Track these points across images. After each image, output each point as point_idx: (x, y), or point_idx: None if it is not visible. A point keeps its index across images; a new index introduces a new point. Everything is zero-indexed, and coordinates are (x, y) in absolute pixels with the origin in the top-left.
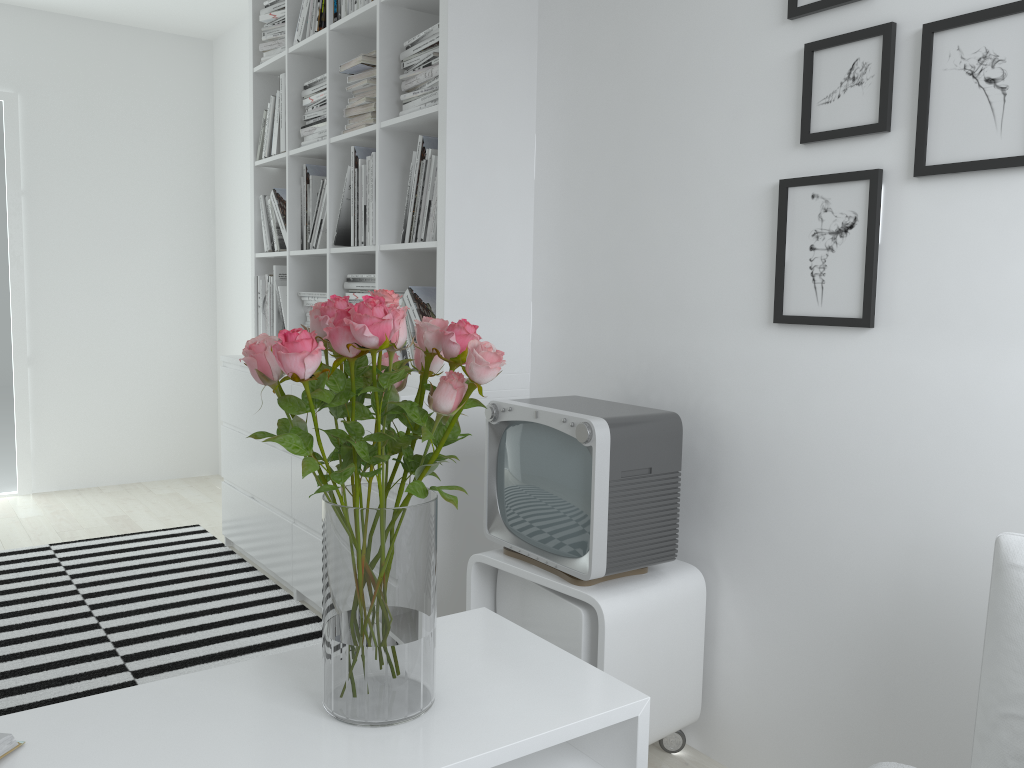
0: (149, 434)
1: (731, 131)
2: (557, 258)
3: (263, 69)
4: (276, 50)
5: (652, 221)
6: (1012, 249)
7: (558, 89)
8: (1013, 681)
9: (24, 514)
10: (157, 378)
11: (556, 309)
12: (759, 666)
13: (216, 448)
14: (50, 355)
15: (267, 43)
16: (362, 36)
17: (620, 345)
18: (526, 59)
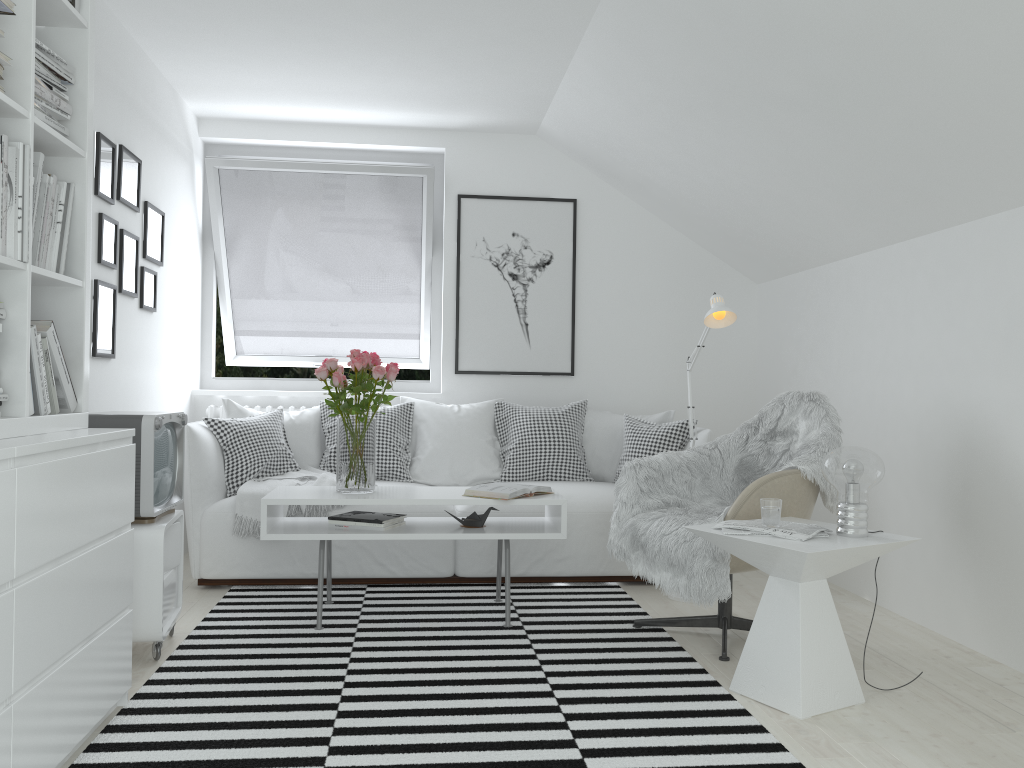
0: None
1: None
2: None
3: None
4: None
5: None
6: (131, 327)
7: None
8: (208, 464)
9: None
10: None
11: None
12: None
13: None
14: None
15: None
16: None
17: None
18: None
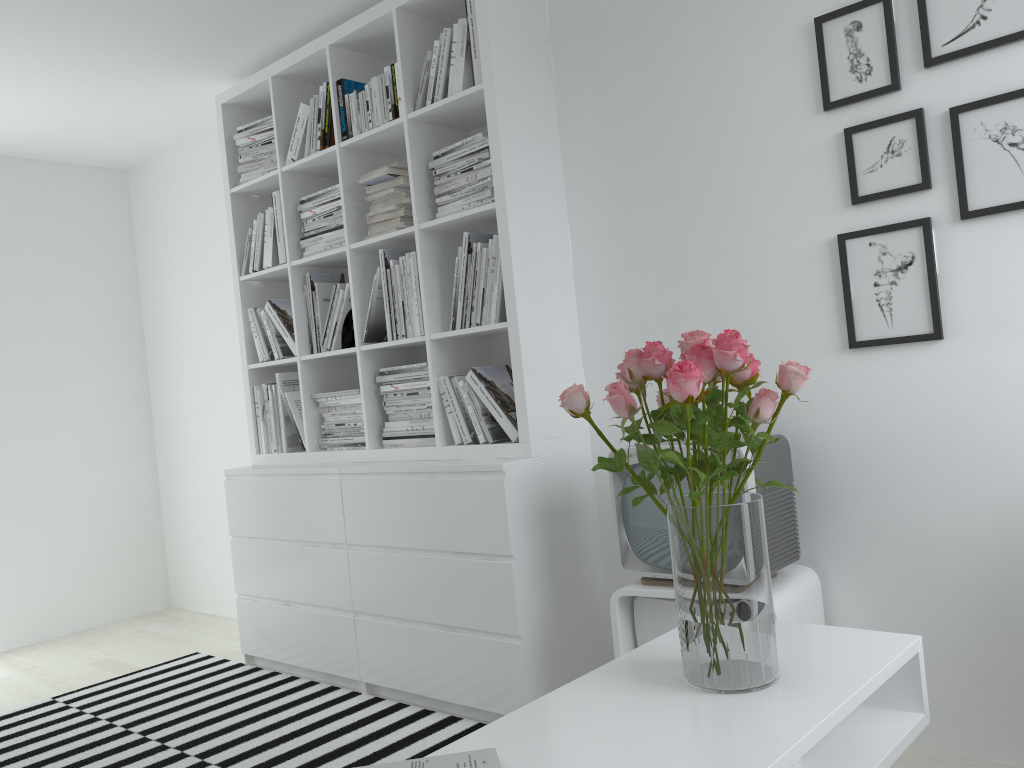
0: (97, 574)
1: (780, 201)
2: (608, 326)
3: (243, 189)
4: (257, 170)
5: (709, 282)
6: None
7: (589, 182)
8: None
9: None
10: (101, 514)
11: (612, 370)
12: None
13: (166, 579)
14: None
15: (247, 165)
16: (366, 151)
17: None
18: (554, 159)
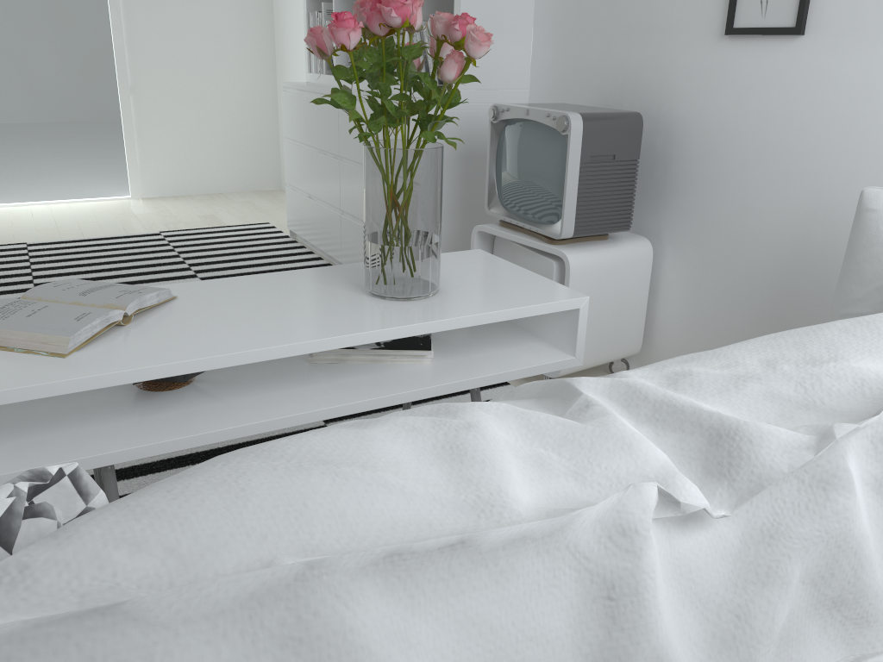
0: (226, 154)
1: None
2: None
3: None
4: None
5: None
6: None
7: None
8: (853, 291)
9: (138, 212)
10: (230, 107)
11: (552, 33)
12: (687, 312)
13: (279, 168)
14: (146, 85)
15: None
16: None
17: (602, 62)
18: None
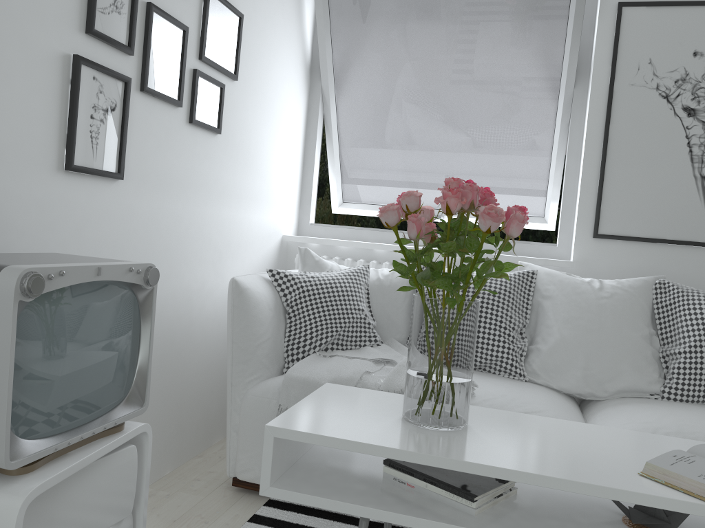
0: None
1: None
2: None
3: None
4: None
5: None
6: (169, 145)
7: None
8: (258, 330)
9: None
10: None
11: None
12: None
13: None
14: None
15: None
16: None
17: None
18: None
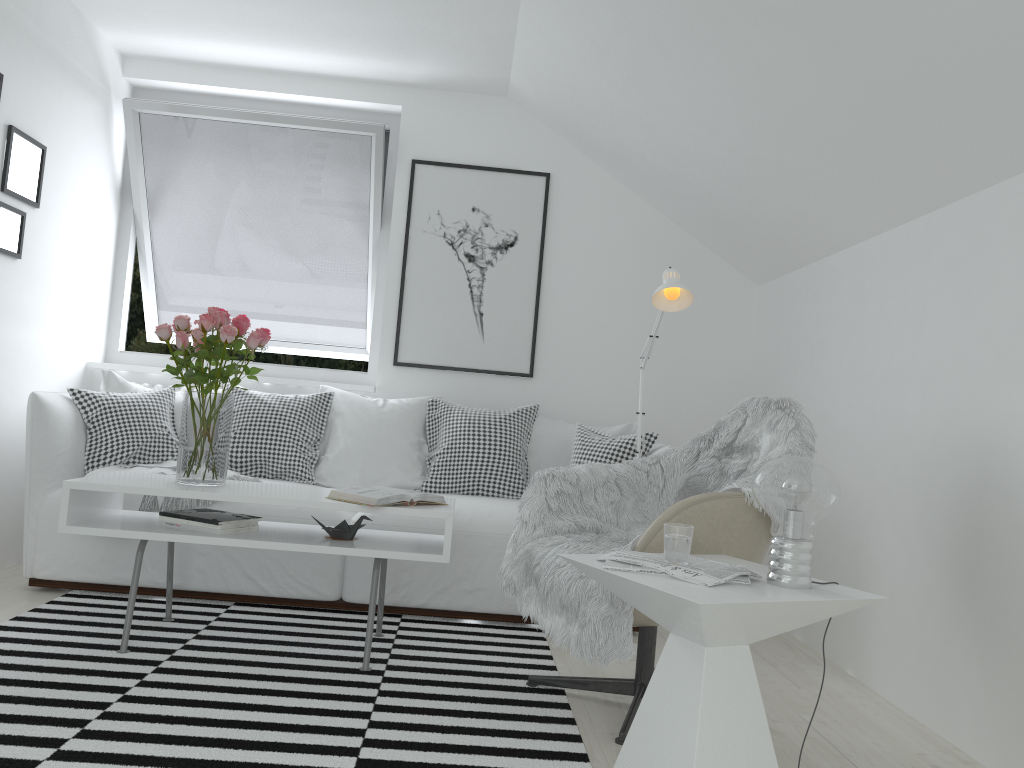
0: None
1: None
2: None
3: None
4: None
5: None
6: None
7: None
8: (58, 441)
9: None
10: None
11: None
12: None
13: None
14: None
15: None
16: None
17: None
18: None
